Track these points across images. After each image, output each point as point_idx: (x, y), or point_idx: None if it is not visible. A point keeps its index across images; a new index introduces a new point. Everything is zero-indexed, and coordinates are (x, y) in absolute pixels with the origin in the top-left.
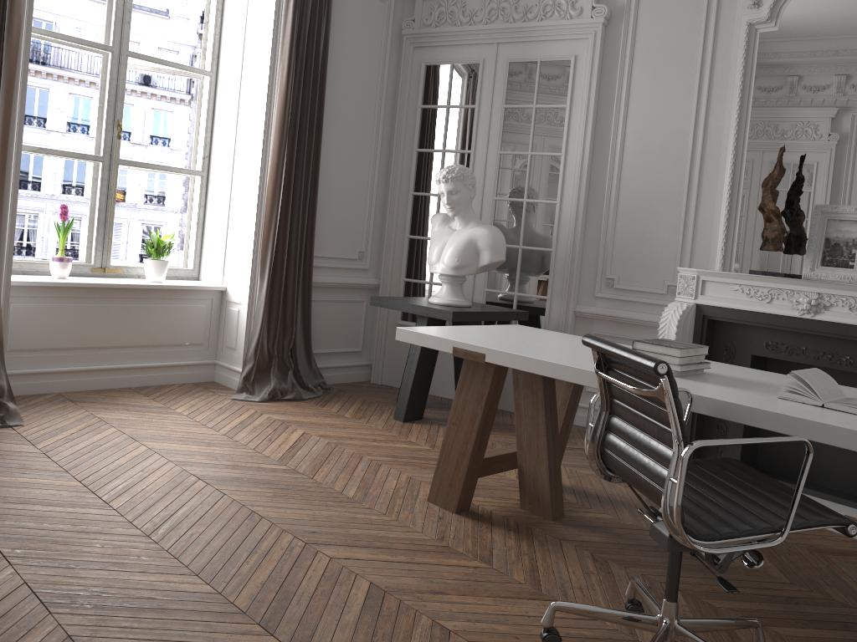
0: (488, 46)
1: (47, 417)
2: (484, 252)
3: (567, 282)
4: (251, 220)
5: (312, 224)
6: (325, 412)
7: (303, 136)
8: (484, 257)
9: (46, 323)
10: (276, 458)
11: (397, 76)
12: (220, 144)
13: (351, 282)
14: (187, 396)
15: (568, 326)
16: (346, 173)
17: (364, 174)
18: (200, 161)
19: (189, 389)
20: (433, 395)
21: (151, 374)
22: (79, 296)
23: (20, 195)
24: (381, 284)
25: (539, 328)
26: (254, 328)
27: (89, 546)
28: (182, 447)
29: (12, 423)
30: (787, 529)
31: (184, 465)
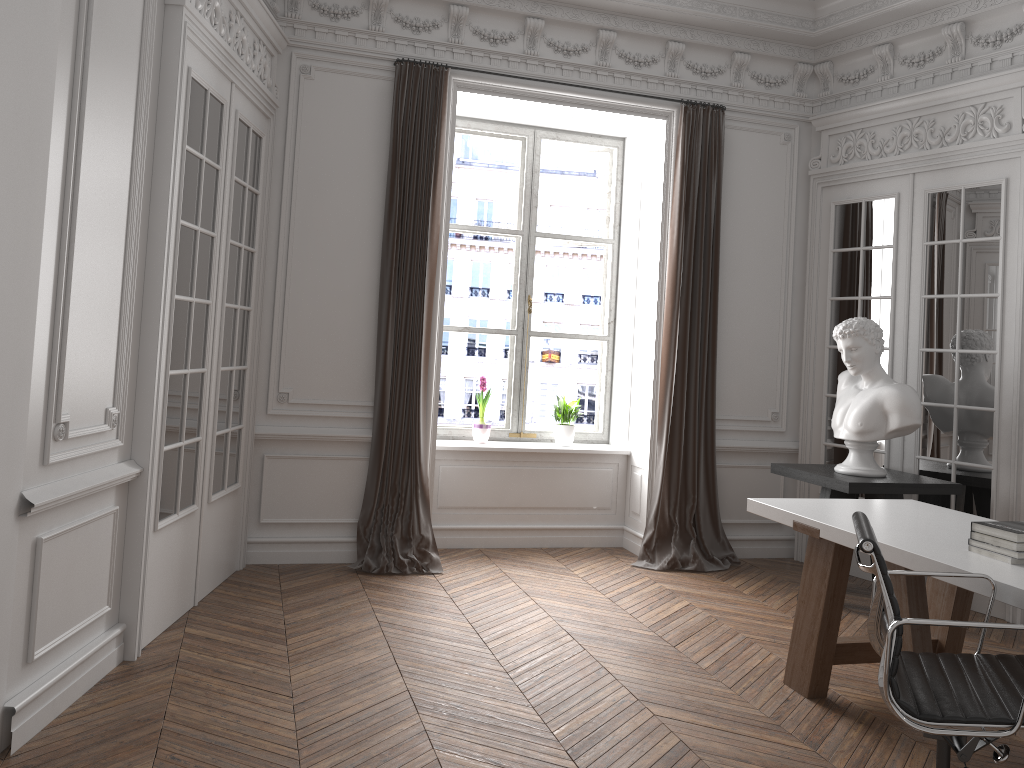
0: (902, 178)
1: (462, 568)
2: (893, 415)
3: (1015, 448)
4: (649, 384)
5: (712, 386)
6: (723, 586)
7: (697, 297)
8: (893, 421)
9: (468, 484)
10: (648, 624)
11: (808, 219)
12: (623, 308)
13: (763, 446)
14: (590, 560)
15: (1021, 503)
16: (752, 329)
17: (773, 328)
18: (606, 326)
19: (595, 553)
20: (863, 579)
21: (561, 536)
22: (494, 459)
23: (468, 361)
24: (799, 448)
25: (985, 504)
26: (653, 493)
27: (460, 672)
28: (564, 605)
29: (434, 571)
30: (1017, 721)
31: (560, 620)
